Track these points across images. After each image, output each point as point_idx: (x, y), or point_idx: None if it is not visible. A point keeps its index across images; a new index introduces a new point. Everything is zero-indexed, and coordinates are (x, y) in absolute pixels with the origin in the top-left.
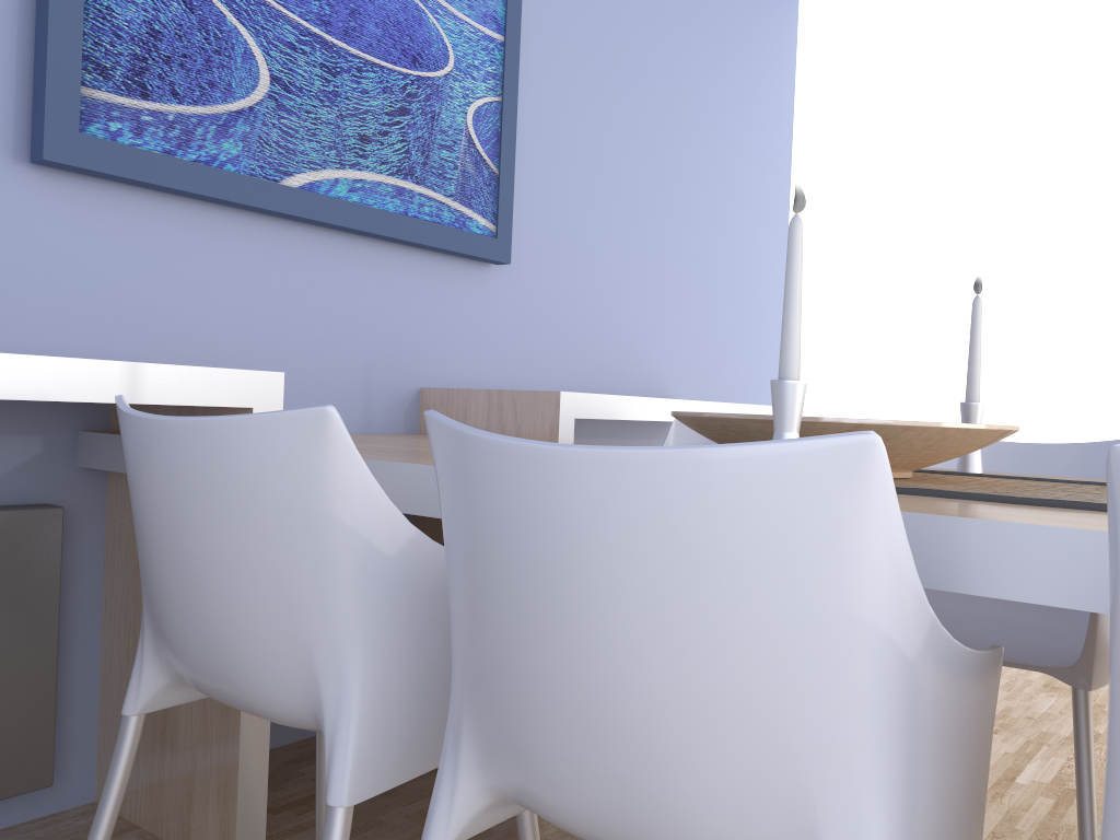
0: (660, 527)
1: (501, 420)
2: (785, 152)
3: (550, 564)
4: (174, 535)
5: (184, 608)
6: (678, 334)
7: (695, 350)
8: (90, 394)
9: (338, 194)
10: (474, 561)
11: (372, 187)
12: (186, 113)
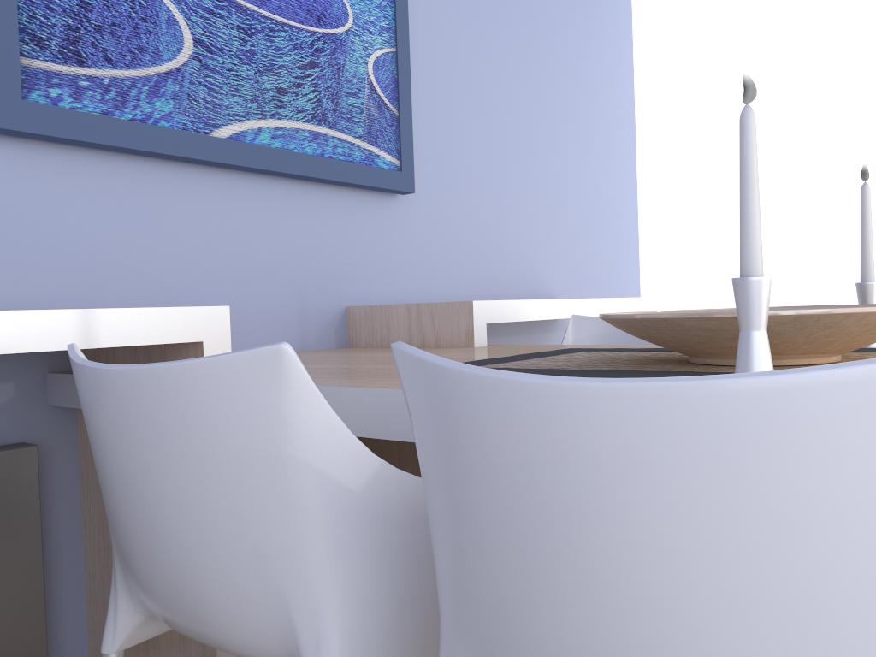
0: (719, 475)
1: (421, 330)
2: (629, 83)
3: (570, 520)
4: (134, 484)
5: (151, 556)
6: (555, 242)
7: (569, 255)
8: (45, 343)
9: (262, 141)
10: (466, 510)
11: (291, 133)
12: (120, 76)
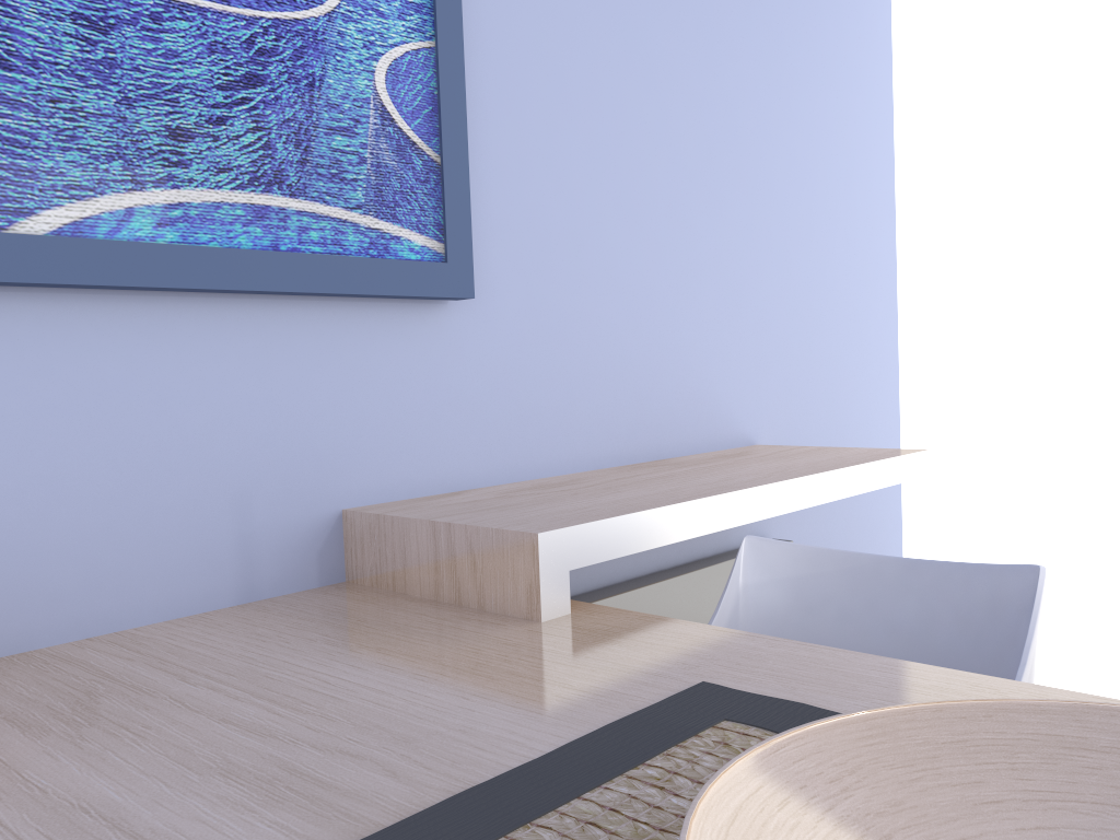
0: None
1: (454, 573)
2: (884, 77)
3: None
4: None
5: None
6: (752, 349)
7: (777, 367)
8: None
9: (135, 233)
10: None
11: (203, 213)
12: None
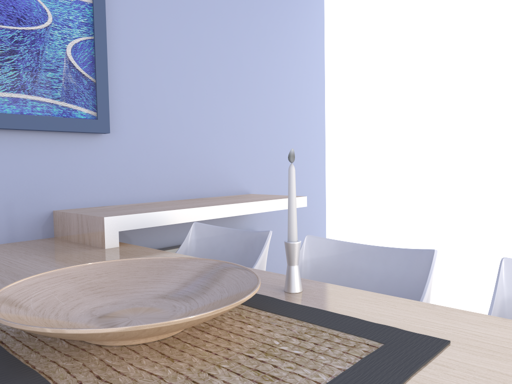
0: None
1: (83, 232)
2: (320, 47)
3: None
4: None
5: None
6: (249, 155)
7: (262, 163)
8: None
9: None
10: None
11: None
12: None
